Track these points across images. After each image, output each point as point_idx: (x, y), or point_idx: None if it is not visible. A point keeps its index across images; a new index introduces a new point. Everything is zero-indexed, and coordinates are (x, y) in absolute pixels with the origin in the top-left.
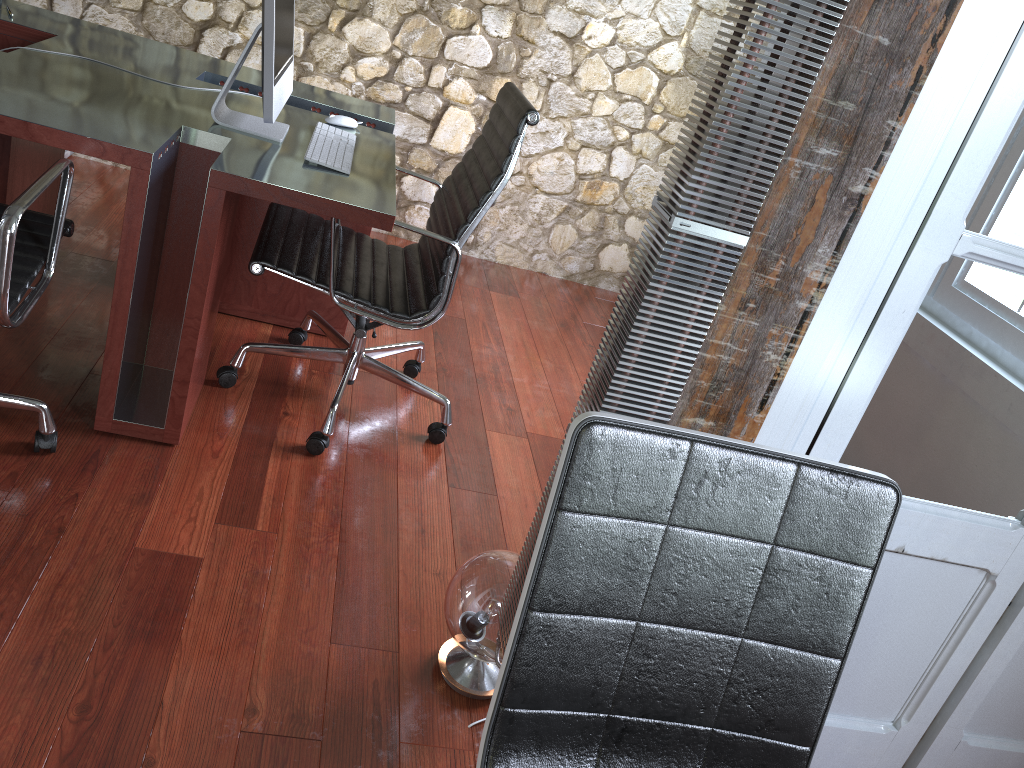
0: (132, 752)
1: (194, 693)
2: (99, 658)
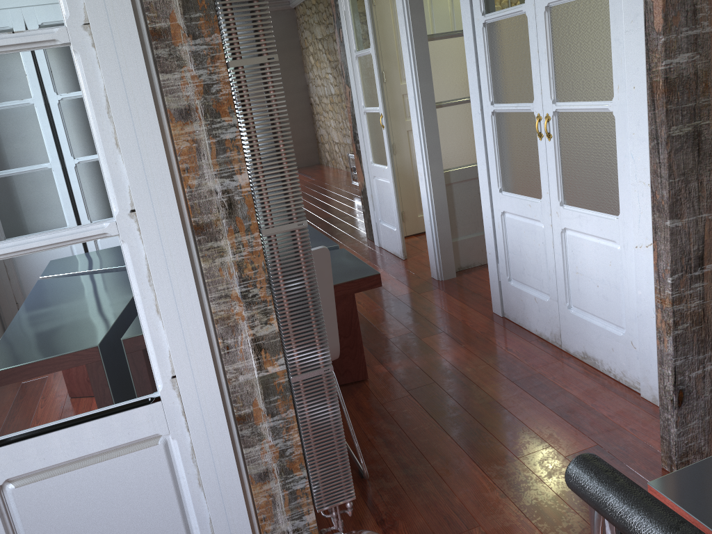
0: (513, 495)
1: (517, 528)
2: (576, 519)
